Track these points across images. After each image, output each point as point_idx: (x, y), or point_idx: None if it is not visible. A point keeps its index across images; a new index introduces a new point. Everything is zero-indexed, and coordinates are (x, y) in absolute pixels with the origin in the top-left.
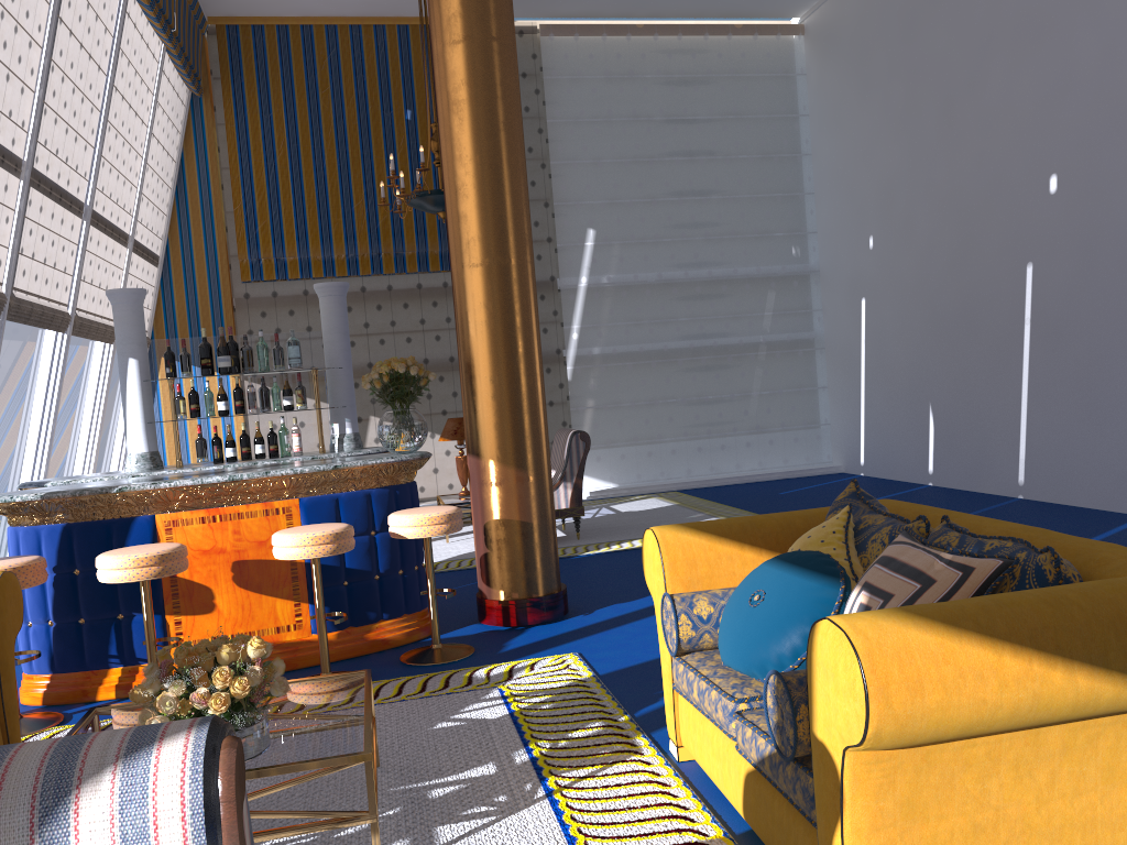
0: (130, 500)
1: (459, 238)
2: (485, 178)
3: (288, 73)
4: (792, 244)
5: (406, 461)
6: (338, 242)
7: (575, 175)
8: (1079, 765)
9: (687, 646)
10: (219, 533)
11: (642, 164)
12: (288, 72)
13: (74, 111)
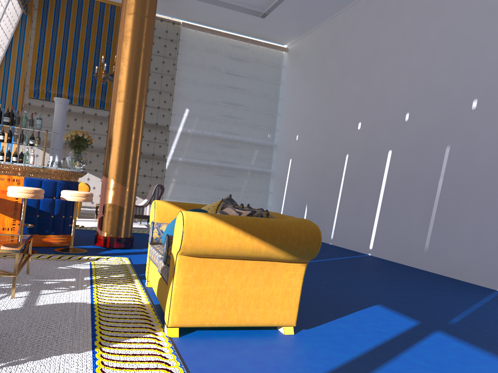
0: None
1: (116, 89)
2: (131, 68)
3: (69, 14)
4: (268, 133)
5: (75, 172)
6: (76, 90)
7: (185, 85)
8: (256, 276)
9: (155, 240)
10: None
11: (213, 87)
12: (69, 14)
13: None
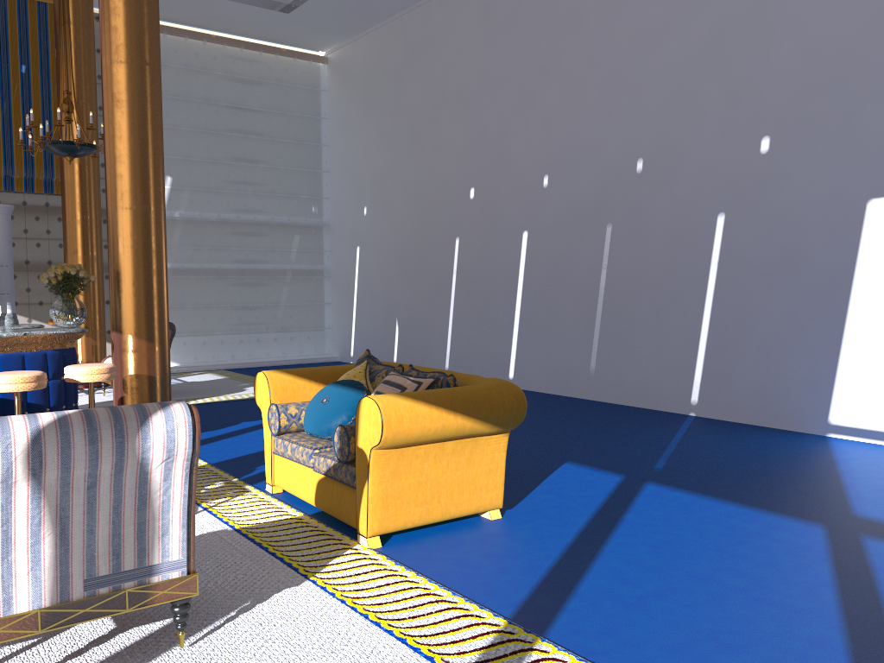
0: None
1: (116, 189)
2: (138, 153)
3: None
4: (313, 205)
5: (73, 333)
6: None
7: None
8: (458, 458)
9: (283, 429)
10: None
11: (210, 135)
12: None
13: None
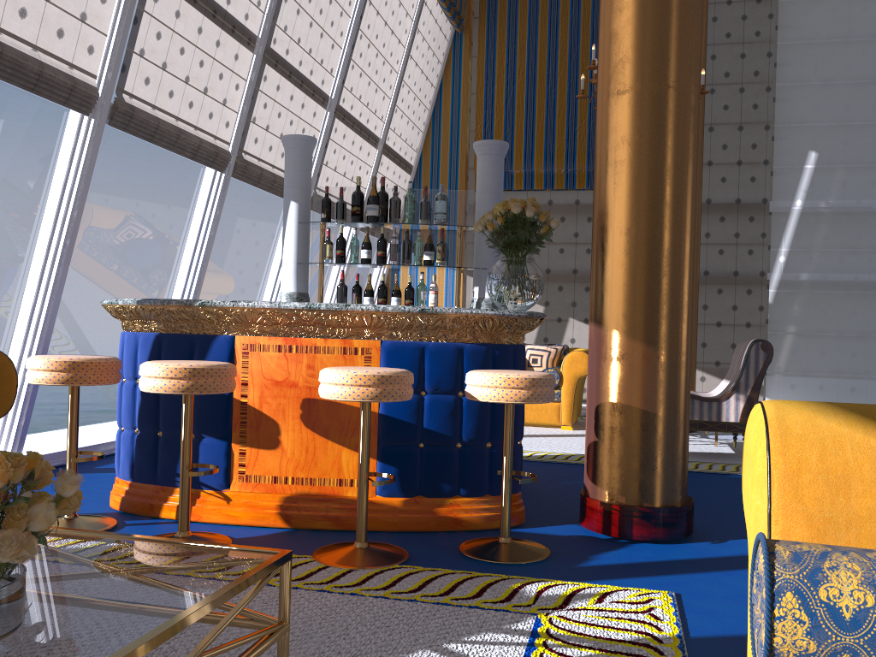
0: (211, 316)
1: (606, 62)
2: None
3: (535, 9)
4: None
5: (509, 317)
6: (559, 158)
7: (801, 97)
8: None
9: None
10: (293, 365)
11: None
12: (535, 8)
13: (320, 9)
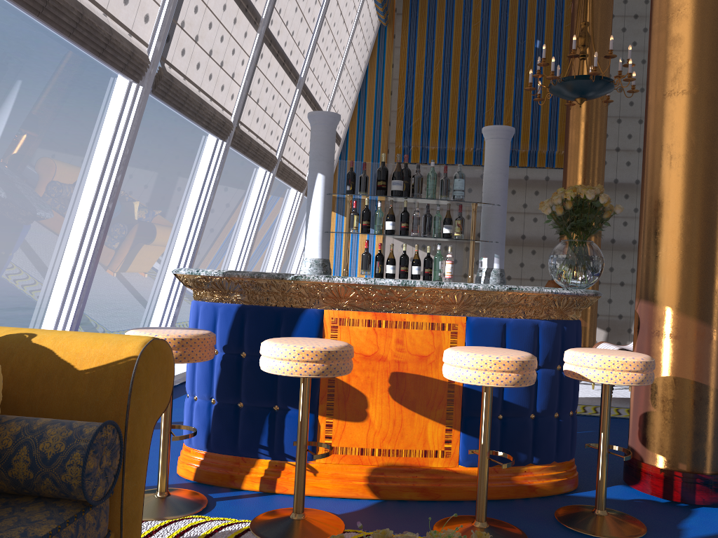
0: (303, 290)
1: (668, 63)
2: None
3: (451, 10)
4: None
5: (580, 296)
6: (469, 138)
7: None
8: None
9: None
10: (382, 339)
11: None
12: (451, 9)
13: None
